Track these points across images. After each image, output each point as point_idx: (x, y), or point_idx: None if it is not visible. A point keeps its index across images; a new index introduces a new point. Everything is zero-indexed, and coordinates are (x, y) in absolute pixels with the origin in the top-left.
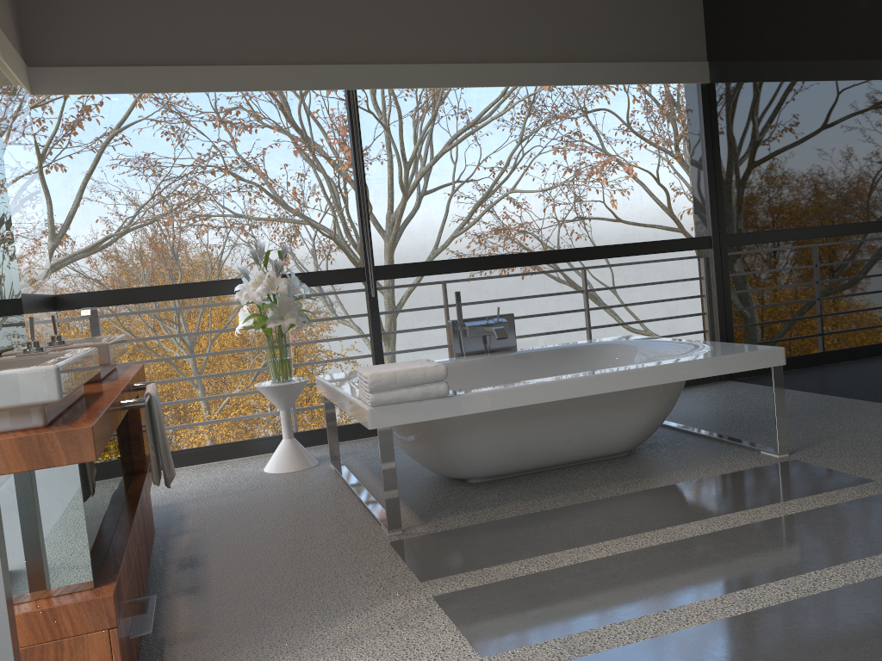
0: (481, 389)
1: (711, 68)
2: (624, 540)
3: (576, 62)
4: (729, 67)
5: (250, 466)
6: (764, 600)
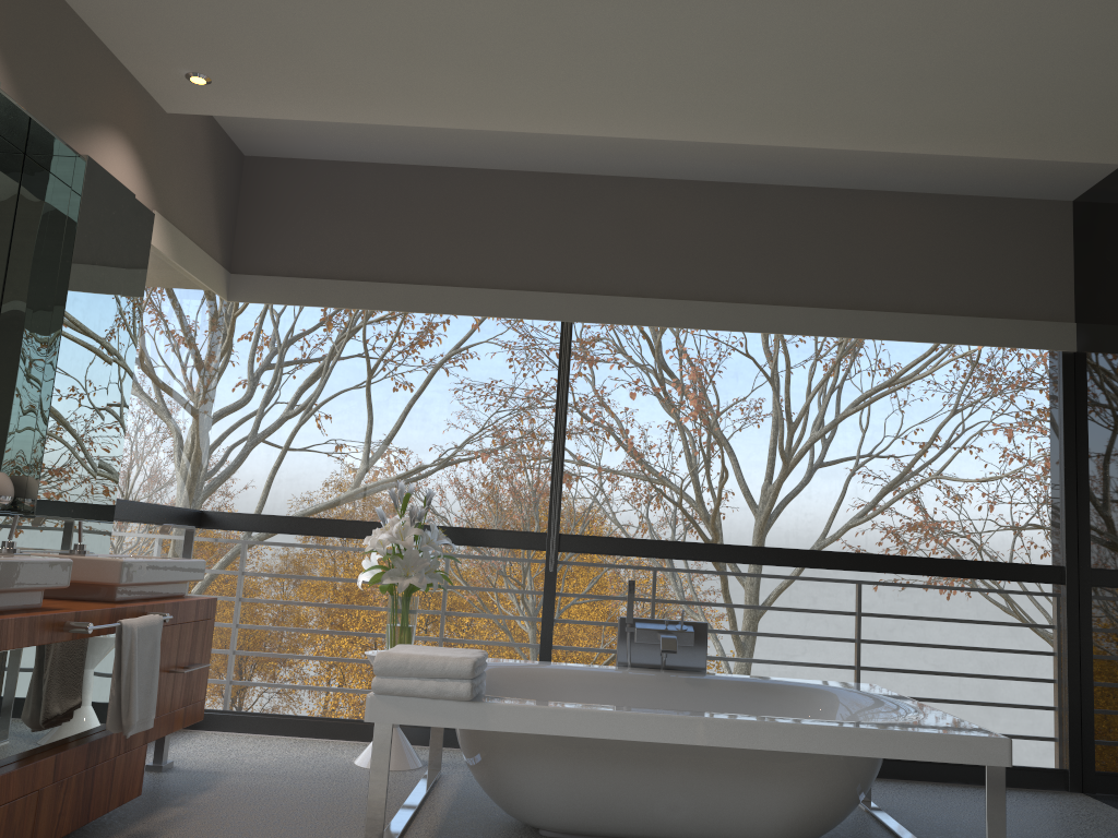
0: (525, 702)
1: (1078, 331)
2: None
3: (869, 310)
4: (1098, 332)
5: (350, 752)
6: None
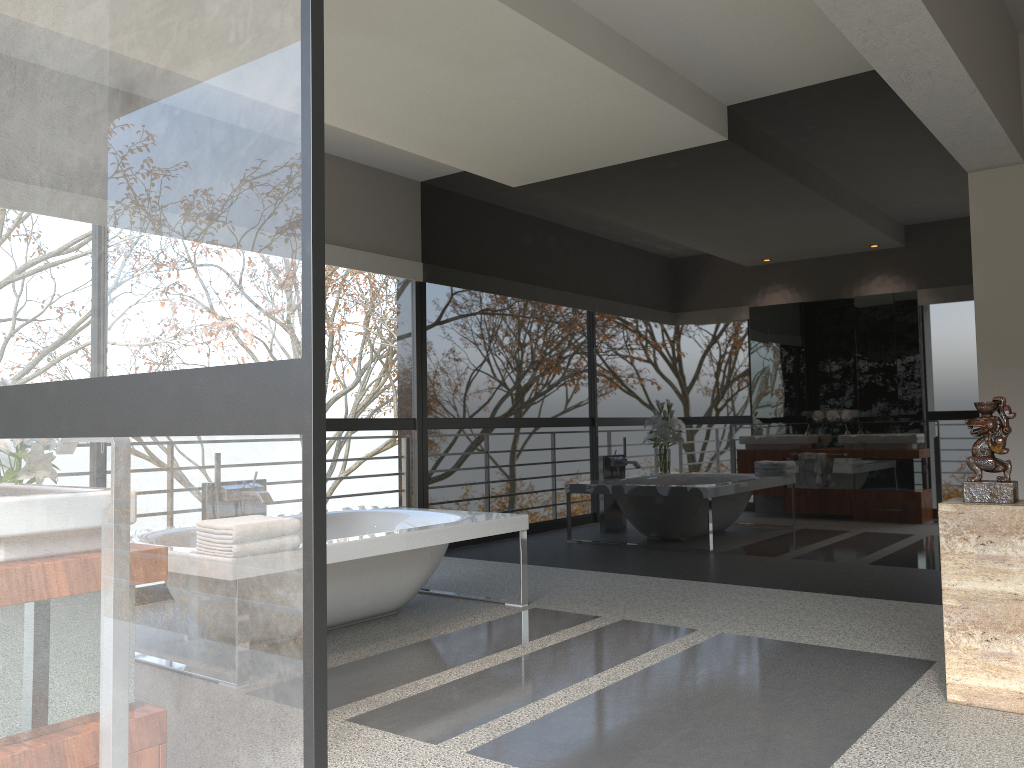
0: None
1: (425, 269)
2: (461, 667)
3: None
4: (442, 272)
5: None
6: (594, 686)
